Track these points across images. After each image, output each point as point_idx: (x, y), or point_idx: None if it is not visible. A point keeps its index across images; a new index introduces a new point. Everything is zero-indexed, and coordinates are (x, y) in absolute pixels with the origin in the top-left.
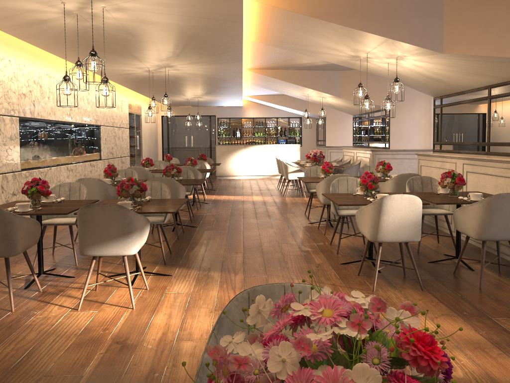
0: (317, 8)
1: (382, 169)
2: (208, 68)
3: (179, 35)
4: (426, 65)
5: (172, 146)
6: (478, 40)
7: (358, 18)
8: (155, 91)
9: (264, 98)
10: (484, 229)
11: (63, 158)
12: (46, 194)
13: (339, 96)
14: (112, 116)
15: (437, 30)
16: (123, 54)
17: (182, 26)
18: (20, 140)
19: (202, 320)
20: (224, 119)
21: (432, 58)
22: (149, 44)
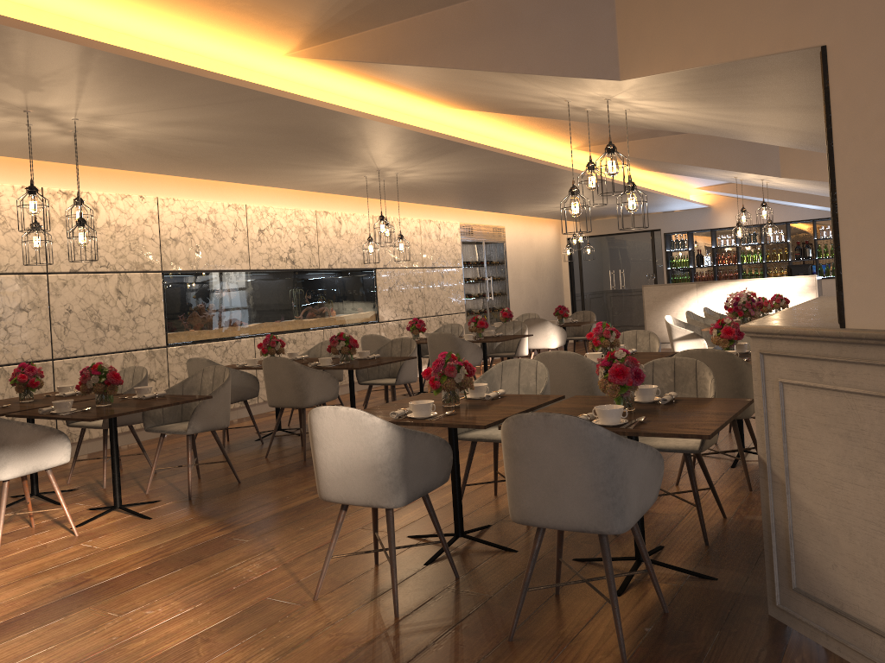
0: (382, 45)
1: (716, 338)
2: (447, 162)
3: (261, 130)
4: (675, 105)
5: (588, 290)
6: (659, 37)
7: (449, 46)
8: (477, 202)
9: (735, 188)
10: (513, 497)
11: (273, 324)
12: (30, 386)
13: (777, 176)
14: (409, 251)
15: (604, 32)
16: (275, 165)
17: (227, 119)
18: (166, 304)
19: (7, 594)
20: (680, 235)
21: (638, 91)
22: (262, 147)
